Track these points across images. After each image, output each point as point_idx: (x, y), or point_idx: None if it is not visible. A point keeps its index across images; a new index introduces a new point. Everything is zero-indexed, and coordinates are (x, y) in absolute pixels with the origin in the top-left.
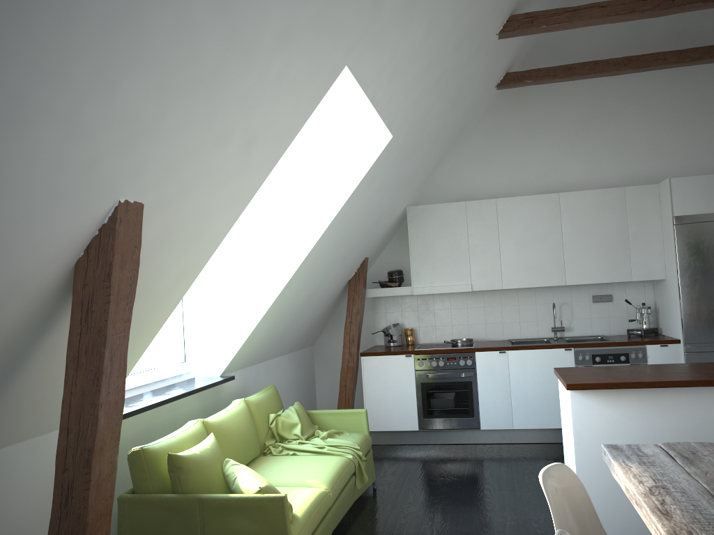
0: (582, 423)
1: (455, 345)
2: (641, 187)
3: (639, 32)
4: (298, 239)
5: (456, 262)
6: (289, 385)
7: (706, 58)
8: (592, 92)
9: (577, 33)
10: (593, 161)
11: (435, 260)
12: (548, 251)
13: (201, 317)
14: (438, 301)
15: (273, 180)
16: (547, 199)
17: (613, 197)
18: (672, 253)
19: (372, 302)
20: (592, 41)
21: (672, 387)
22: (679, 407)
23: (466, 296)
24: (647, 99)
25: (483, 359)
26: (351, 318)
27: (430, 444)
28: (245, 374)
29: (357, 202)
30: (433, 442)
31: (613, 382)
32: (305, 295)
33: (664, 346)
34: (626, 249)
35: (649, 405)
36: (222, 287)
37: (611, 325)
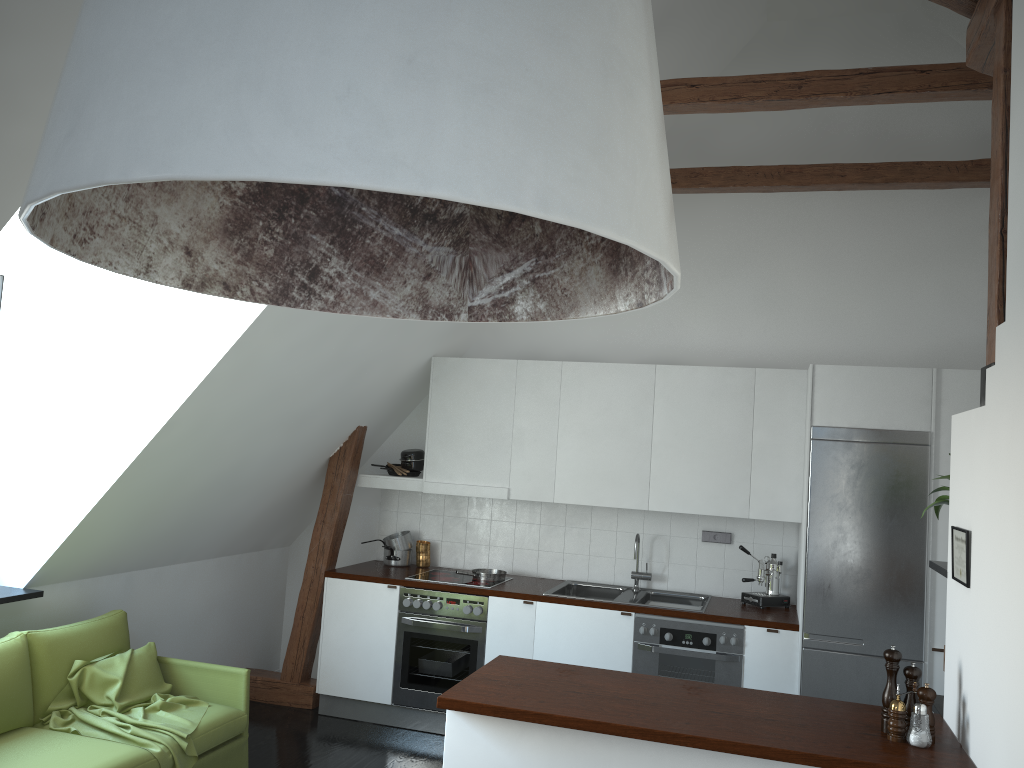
0: (458, 766)
1: (475, 578)
2: (782, 371)
3: (824, 129)
4: (159, 395)
5: (491, 451)
6: (213, 605)
7: (907, 180)
8: (742, 213)
9: (731, 121)
10: (729, 321)
11: (462, 444)
12: (628, 453)
13: (12, 494)
14: (475, 506)
15: (139, 301)
16: (636, 372)
17: (737, 382)
18: (805, 485)
19: (381, 493)
20: (752, 135)
21: (596, 732)
22: (608, 766)
23: (515, 503)
24: (824, 233)
25: (499, 609)
26: (325, 516)
27: (406, 729)
28: (96, 586)
29: (270, 348)
30: (411, 725)
31: (510, 706)
32: (206, 477)
33: (773, 632)
34: (746, 466)
35: (563, 754)
36: (46, 453)
37: (725, 581)
